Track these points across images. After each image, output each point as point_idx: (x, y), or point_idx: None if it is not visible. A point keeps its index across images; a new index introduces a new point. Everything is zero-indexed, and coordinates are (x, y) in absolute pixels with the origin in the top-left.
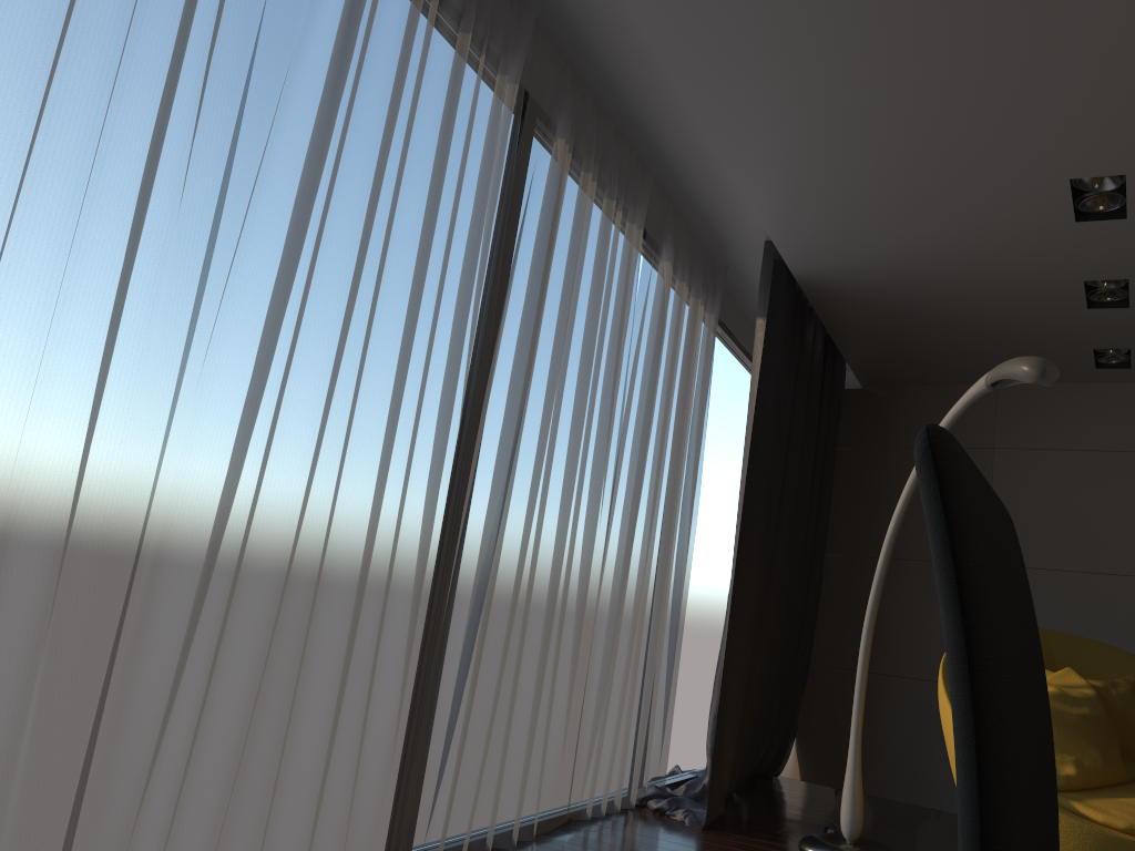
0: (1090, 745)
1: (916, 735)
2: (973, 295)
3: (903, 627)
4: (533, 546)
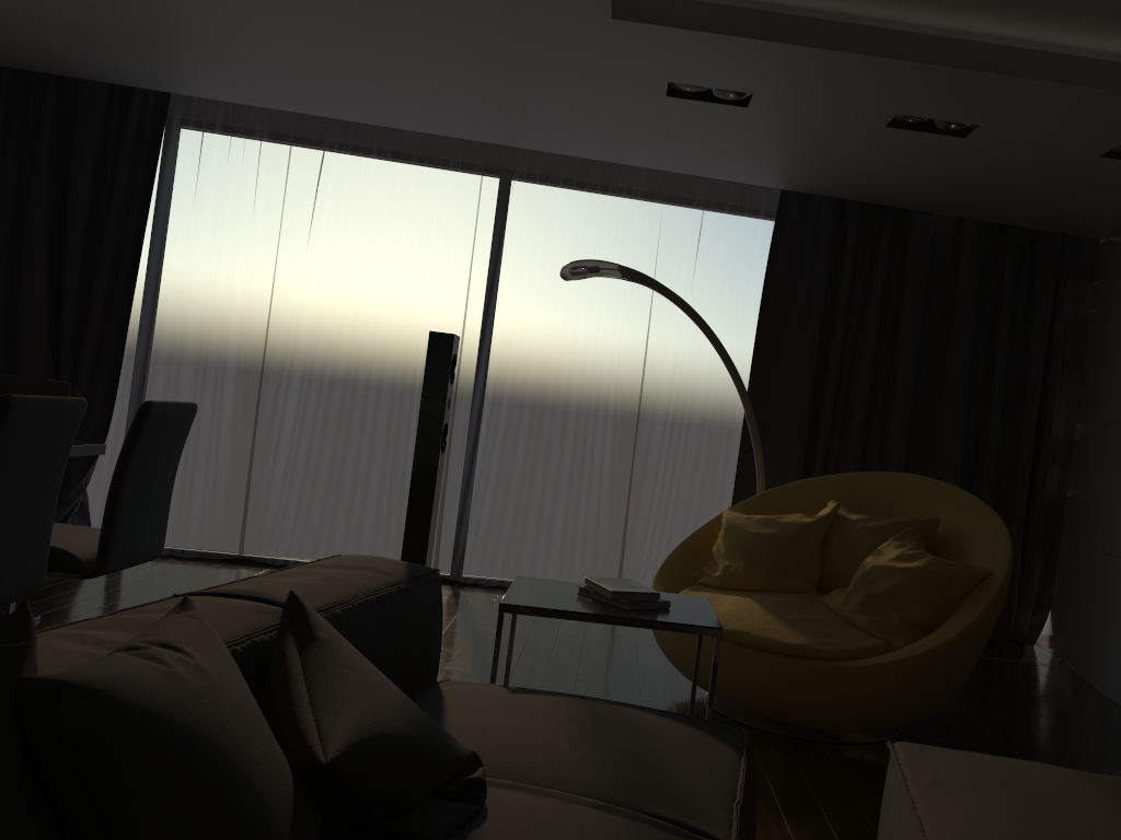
0: (741, 555)
1: (1093, 610)
2: (883, 160)
3: (1099, 497)
4: (537, 422)
